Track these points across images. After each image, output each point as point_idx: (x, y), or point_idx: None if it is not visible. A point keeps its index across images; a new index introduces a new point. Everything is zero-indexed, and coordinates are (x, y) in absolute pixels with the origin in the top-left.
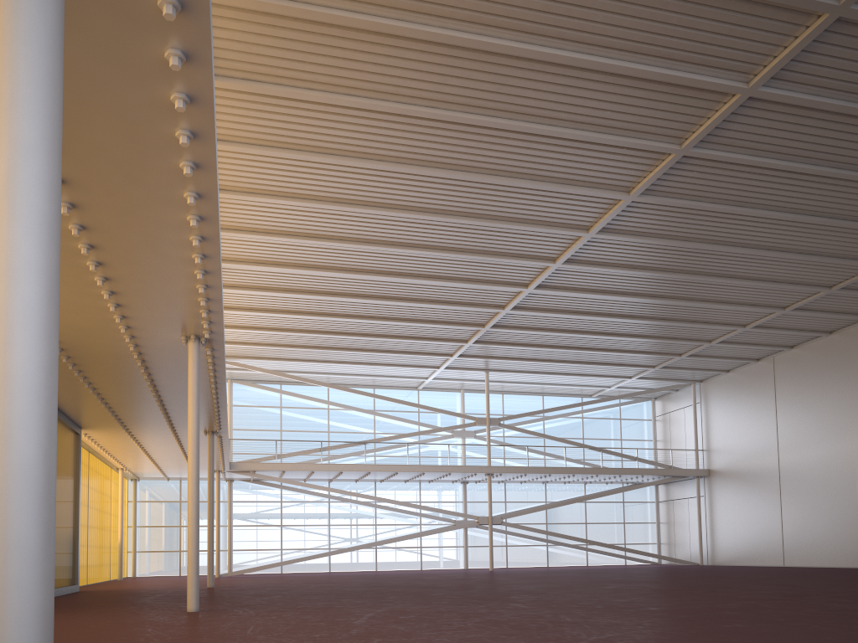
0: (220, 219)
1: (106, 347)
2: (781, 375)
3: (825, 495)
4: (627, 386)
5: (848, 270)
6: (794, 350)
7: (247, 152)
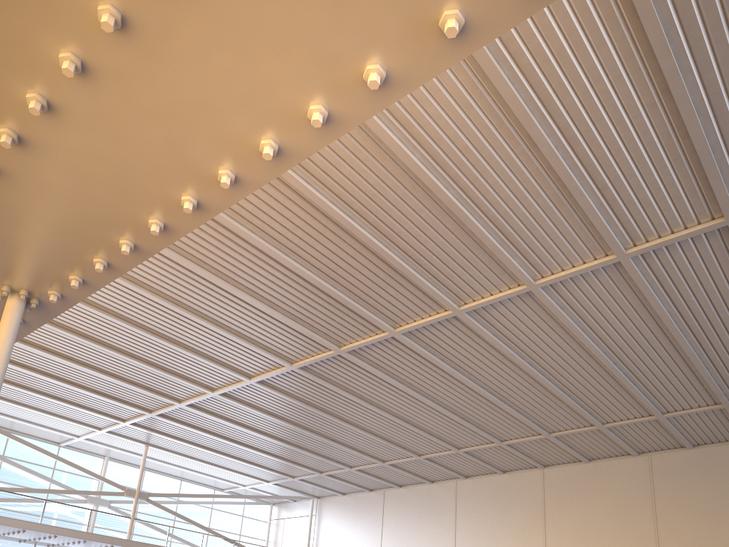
0: None
1: None
2: (389, 506)
3: None
4: (260, 488)
5: (478, 440)
6: (402, 489)
7: None
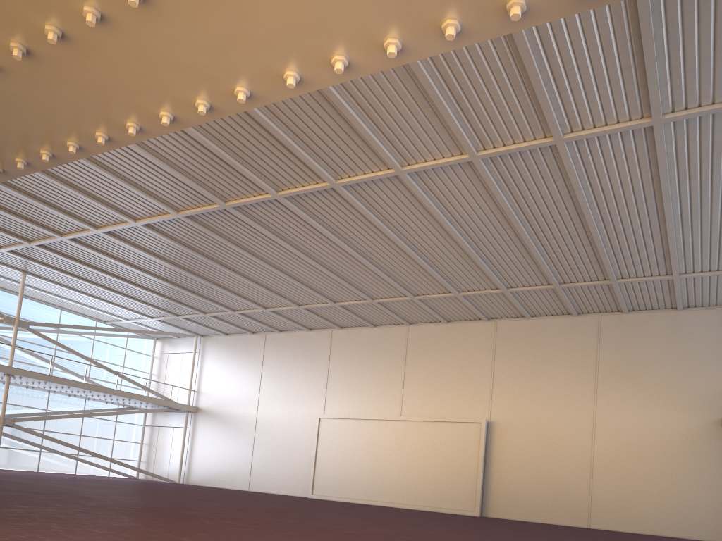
0: None
1: None
2: (269, 349)
3: (288, 442)
4: (143, 323)
5: (352, 296)
6: (283, 334)
7: None
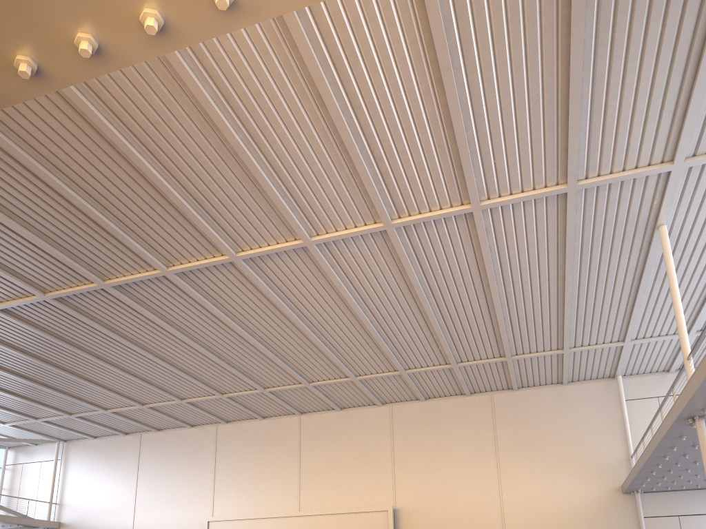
0: None
1: None
2: (146, 450)
3: None
4: None
5: (242, 386)
6: (161, 432)
7: None
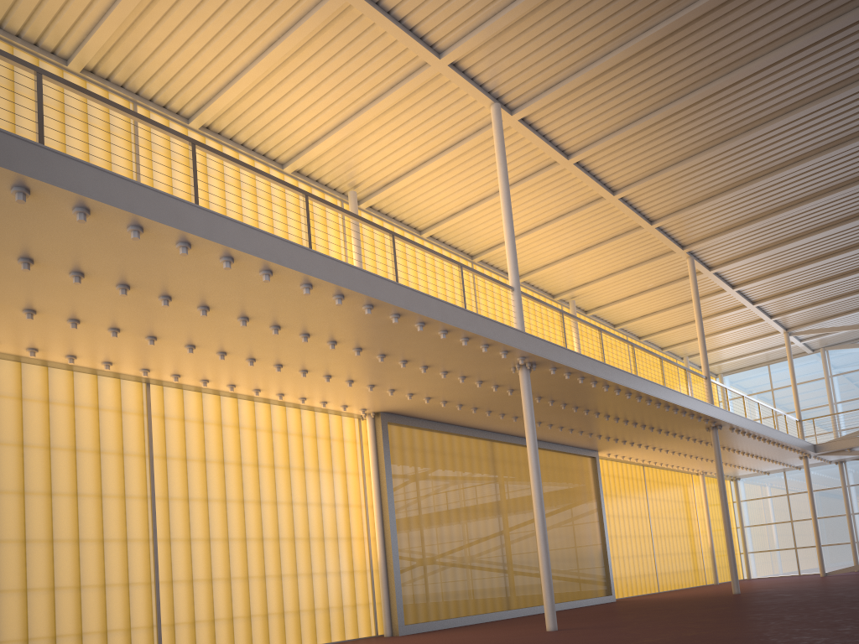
0: (652, 211)
1: (483, 394)
2: None
3: None
4: None
5: None
6: None
7: (610, 144)
